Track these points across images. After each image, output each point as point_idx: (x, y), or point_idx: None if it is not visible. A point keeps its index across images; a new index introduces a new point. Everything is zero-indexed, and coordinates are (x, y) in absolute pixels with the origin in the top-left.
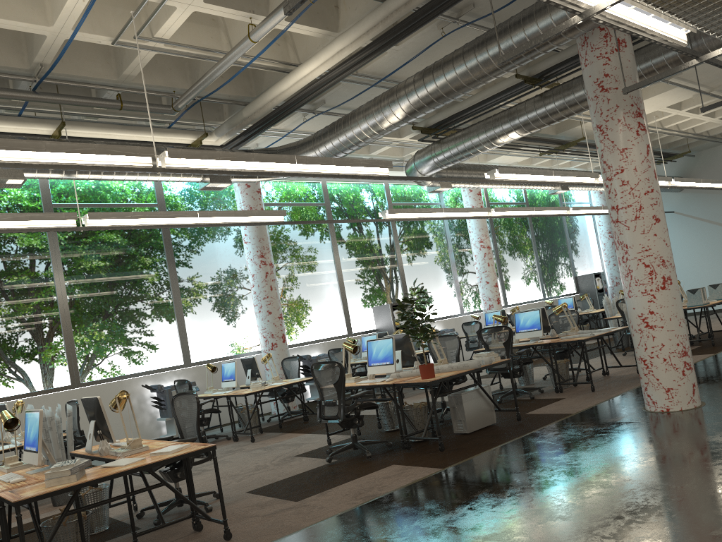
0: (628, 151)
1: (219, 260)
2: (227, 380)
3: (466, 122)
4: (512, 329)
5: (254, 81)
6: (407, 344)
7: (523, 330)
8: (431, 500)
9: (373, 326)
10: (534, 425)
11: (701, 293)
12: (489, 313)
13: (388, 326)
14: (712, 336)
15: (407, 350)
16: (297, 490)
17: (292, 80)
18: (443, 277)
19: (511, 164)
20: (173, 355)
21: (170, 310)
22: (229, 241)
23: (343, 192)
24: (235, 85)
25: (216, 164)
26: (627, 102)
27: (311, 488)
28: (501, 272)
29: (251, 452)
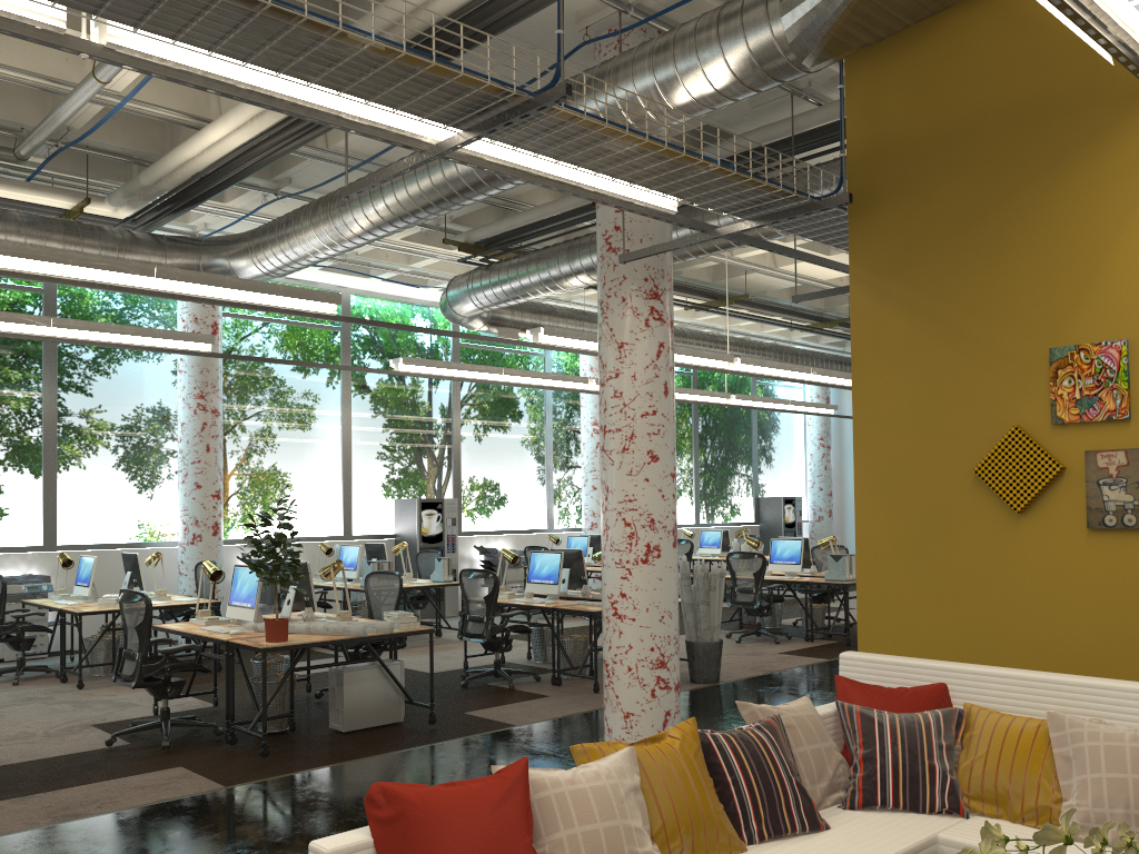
0: (629, 347)
1: (138, 392)
2: (81, 583)
3: (524, 246)
4: (598, 569)
5: (171, 132)
6: (304, 579)
7: (536, 580)
8: (127, 839)
9: (391, 529)
10: (441, 736)
11: (847, 563)
12: (574, 537)
13: (410, 533)
14: (849, 631)
15: (304, 588)
16: (3, 786)
17: (197, 145)
18: (527, 469)
19: None
20: (26, 529)
21: (36, 458)
22: (161, 363)
23: (377, 314)
24: (136, 133)
25: (2, 260)
26: (640, 274)
27: (25, 787)
28: None
29: (51, 706)
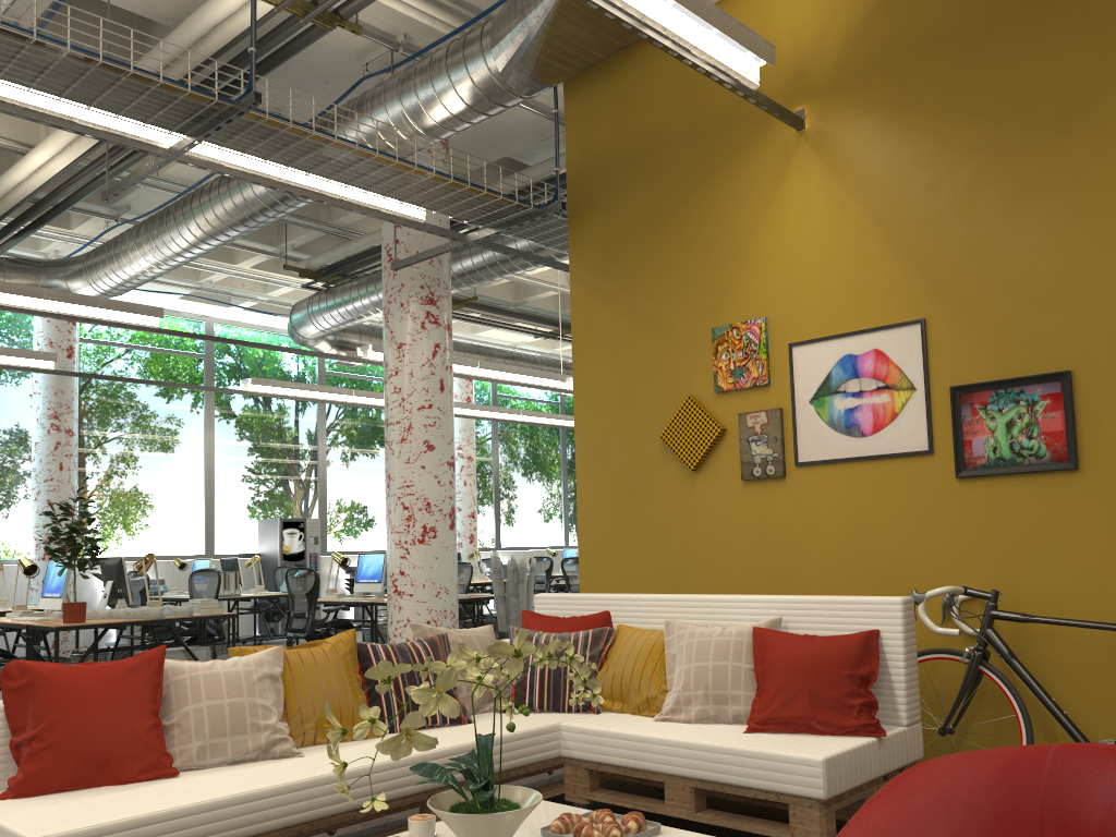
0: (407, 348)
1: None
2: None
3: (360, 272)
4: None
5: (8, 160)
6: (120, 573)
7: (363, 580)
8: None
9: (254, 548)
10: None
11: None
12: None
13: (273, 551)
14: None
15: (120, 582)
16: None
17: (23, 169)
18: None
19: (518, 343)
20: None
21: None
22: (18, 386)
23: None
24: None
25: None
26: (416, 282)
27: None
28: (499, 498)
29: None
